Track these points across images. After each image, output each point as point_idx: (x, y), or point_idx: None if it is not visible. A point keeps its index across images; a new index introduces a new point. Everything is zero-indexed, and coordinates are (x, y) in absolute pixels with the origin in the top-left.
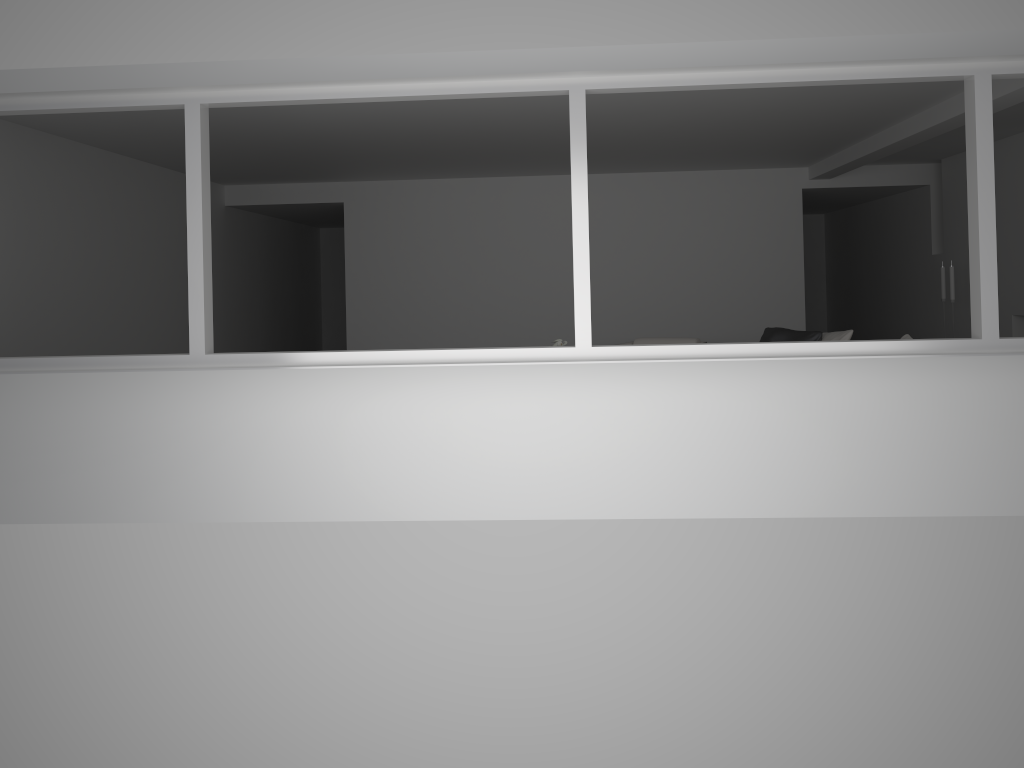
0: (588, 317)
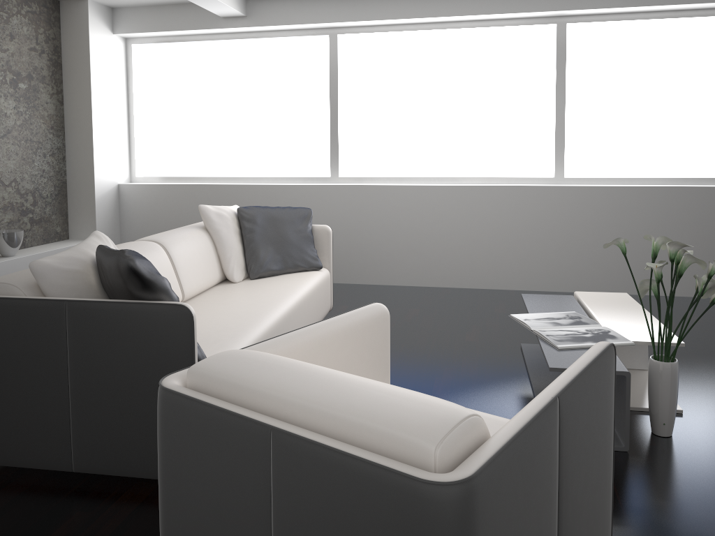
0: (554, 159)
